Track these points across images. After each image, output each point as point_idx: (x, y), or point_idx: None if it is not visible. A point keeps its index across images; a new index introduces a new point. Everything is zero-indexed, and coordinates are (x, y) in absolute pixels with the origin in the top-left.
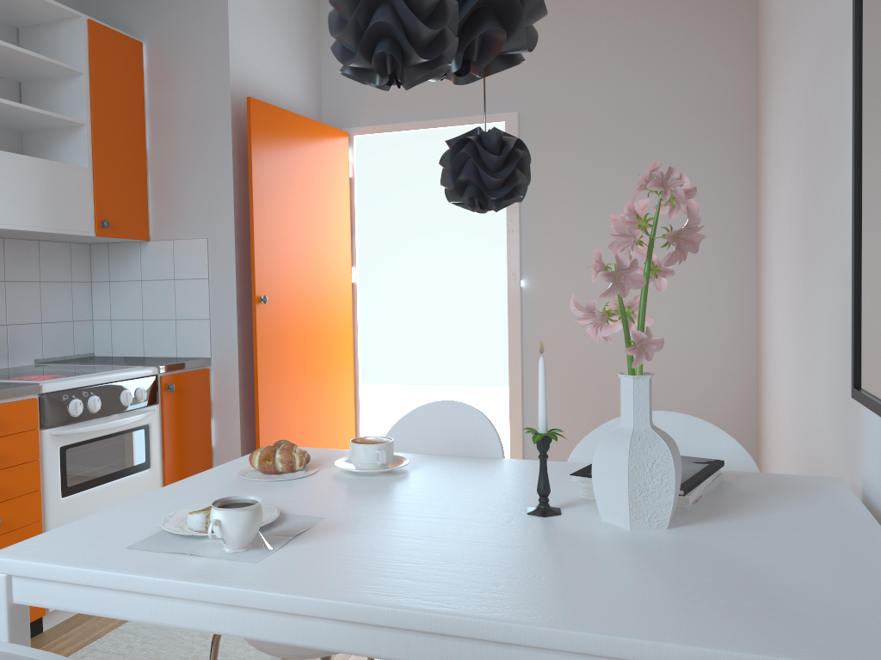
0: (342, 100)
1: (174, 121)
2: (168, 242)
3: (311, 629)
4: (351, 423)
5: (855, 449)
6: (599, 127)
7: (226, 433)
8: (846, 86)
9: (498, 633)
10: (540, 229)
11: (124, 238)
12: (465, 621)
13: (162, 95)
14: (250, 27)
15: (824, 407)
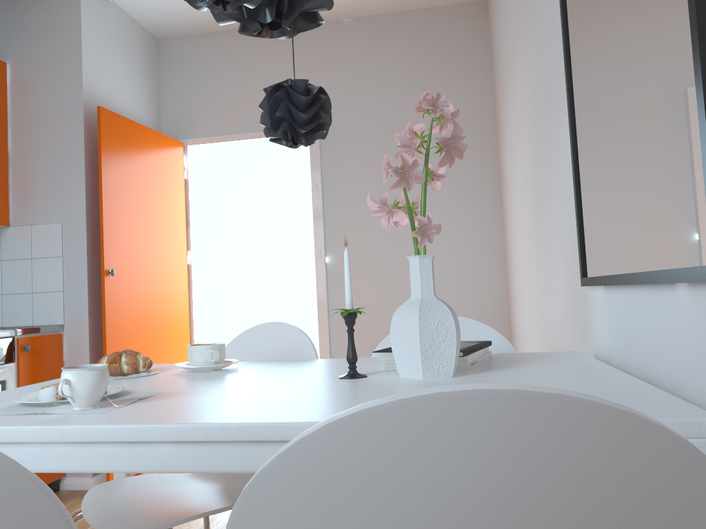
0: (178, 118)
1: (33, 126)
2: (26, 227)
3: (154, 455)
4: None
5: (587, 329)
6: (381, 137)
7: None
8: (559, 63)
9: None
10: (339, 216)
11: None
12: (291, 426)
13: (23, 105)
14: (100, 54)
15: (561, 312)
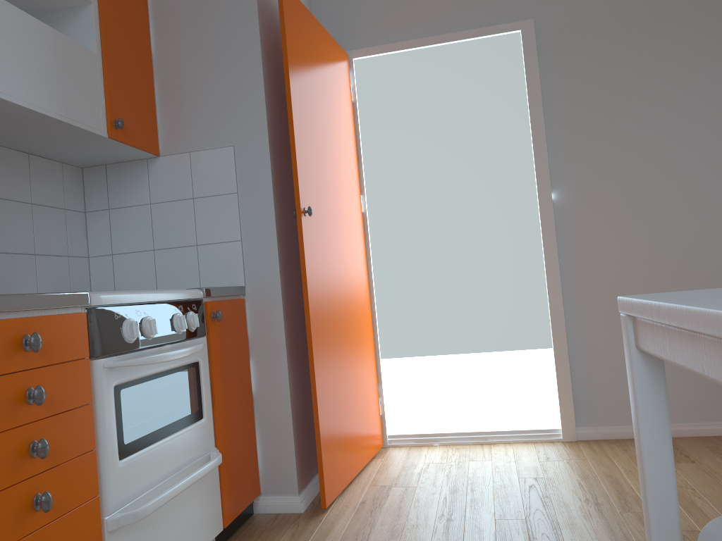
0: (336, 25)
1: (184, 17)
2: (183, 156)
3: None
4: (373, 363)
5: None
6: (622, 28)
7: (270, 375)
8: None
9: None
10: (568, 138)
11: (136, 146)
12: None
13: None
14: None
15: None
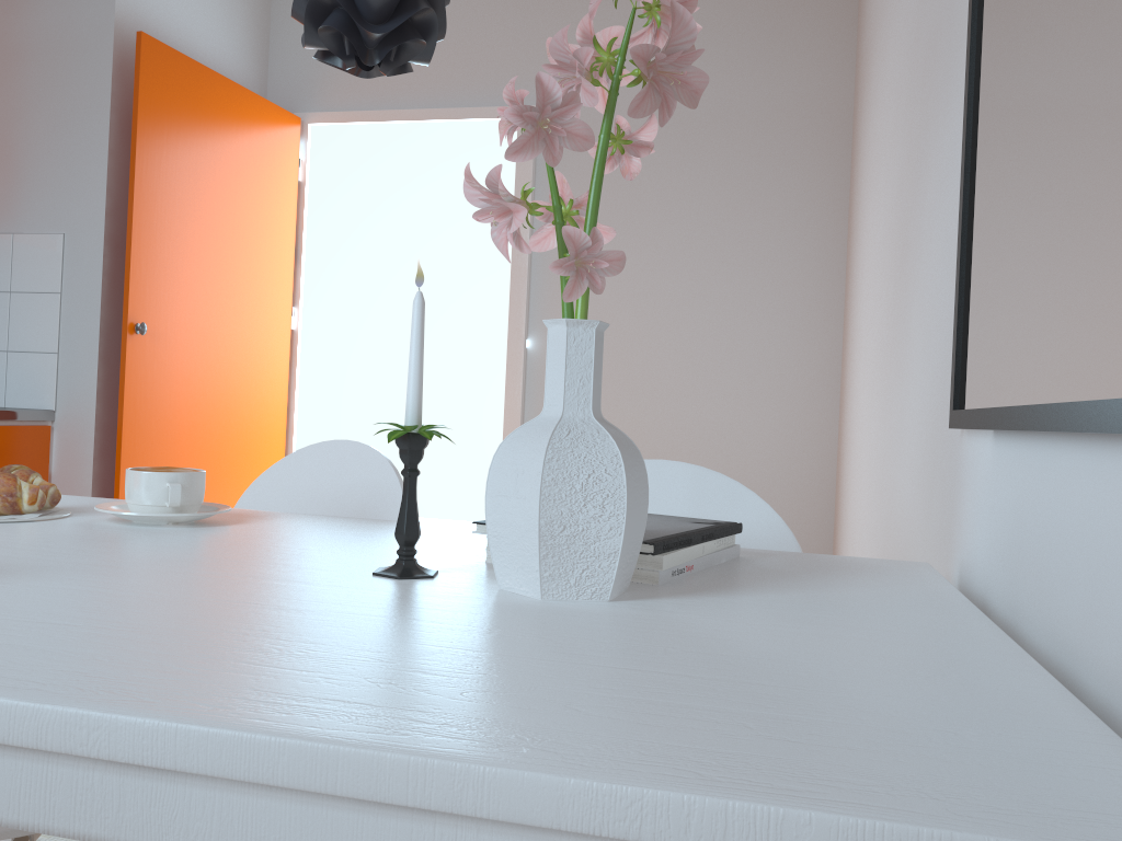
0: (297, 75)
1: (29, 60)
2: (5, 237)
3: None
4: None
5: (952, 520)
6: None
7: None
8: None
9: (120, 743)
10: None
11: None
12: (52, 715)
13: (14, 22)
14: None
15: (912, 479)
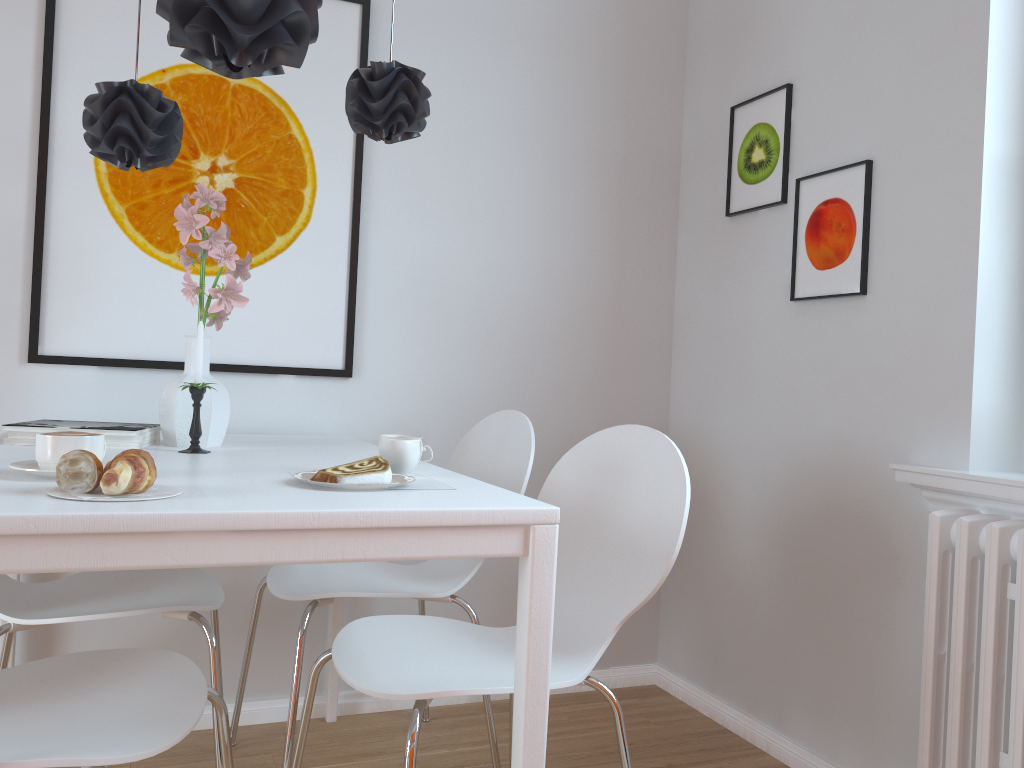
0: None
1: None
2: None
3: None
4: None
5: (3, 407)
6: None
7: None
8: None
9: None
10: None
11: None
12: None
13: None
14: None
15: None
